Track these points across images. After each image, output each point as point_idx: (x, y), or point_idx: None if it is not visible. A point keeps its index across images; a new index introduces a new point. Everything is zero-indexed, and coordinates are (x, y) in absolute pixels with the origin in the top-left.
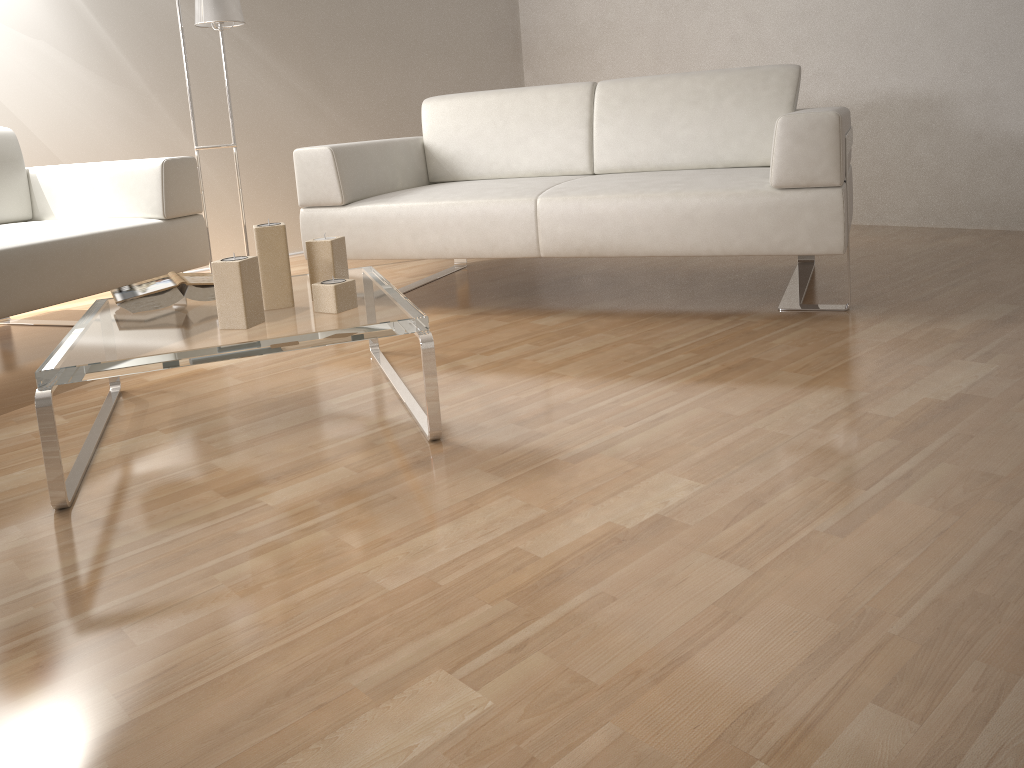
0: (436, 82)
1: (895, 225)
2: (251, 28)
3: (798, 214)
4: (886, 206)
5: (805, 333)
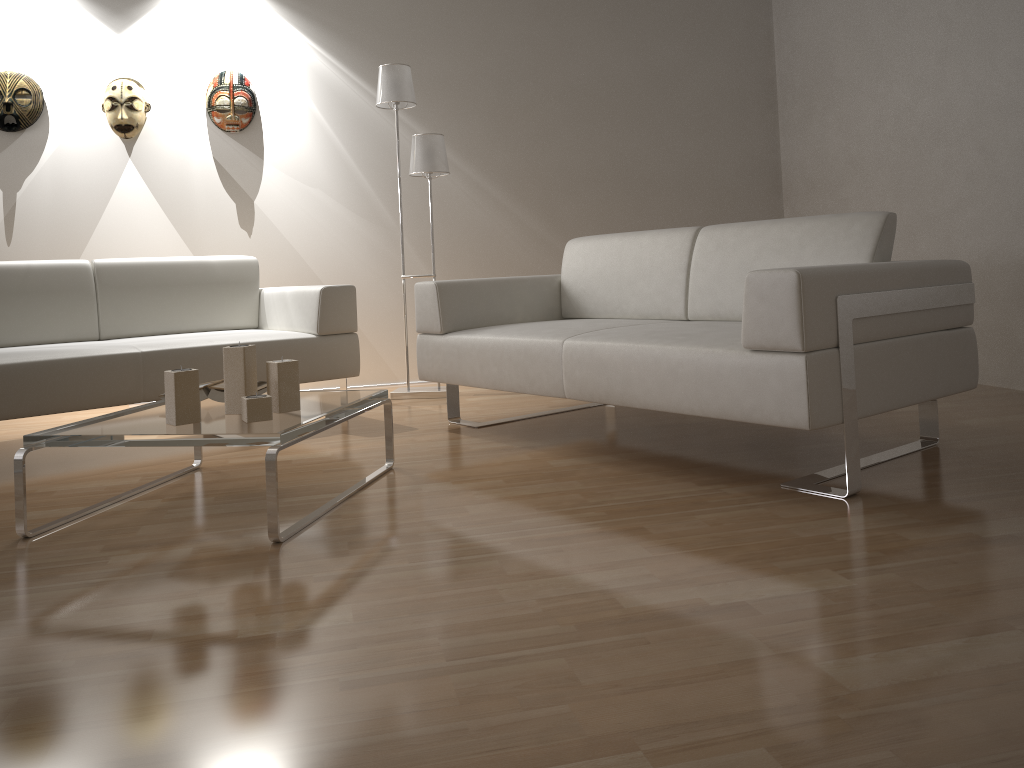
0: (676, 219)
1: None
2: (490, 174)
3: (765, 379)
4: None
5: (747, 513)
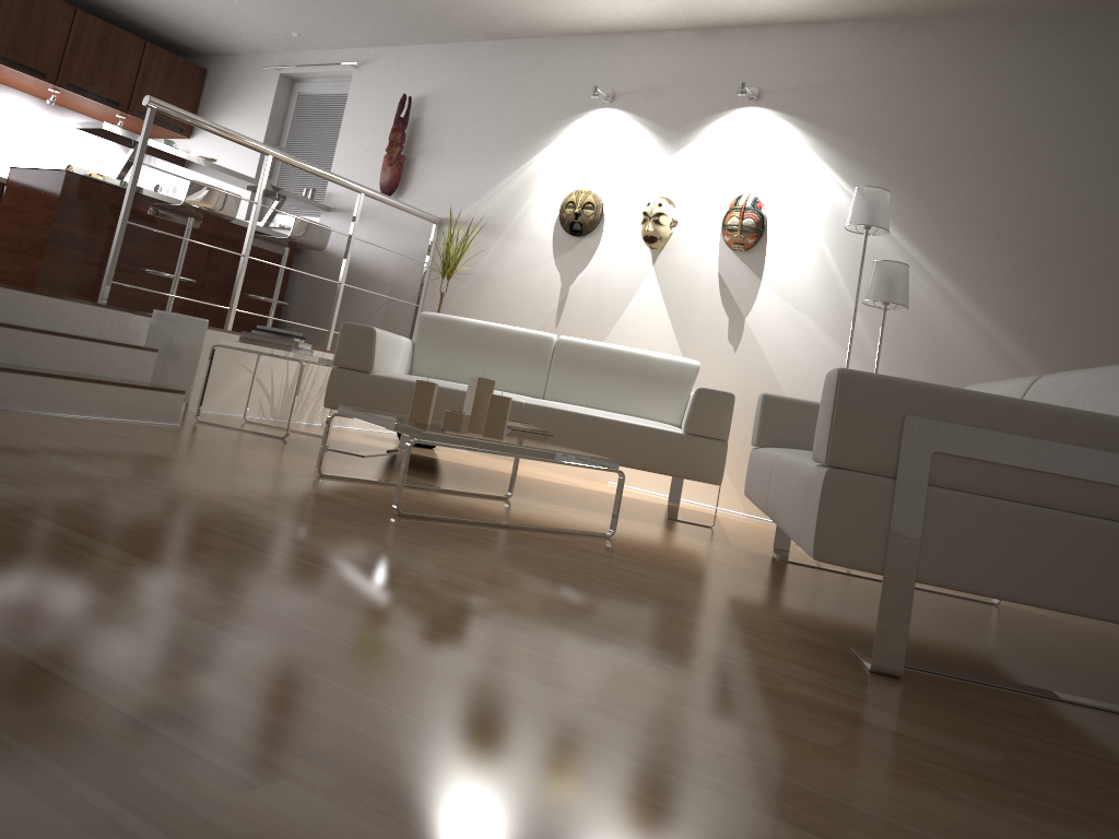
0: None
1: None
2: (1006, 323)
3: (809, 496)
4: None
5: (729, 631)
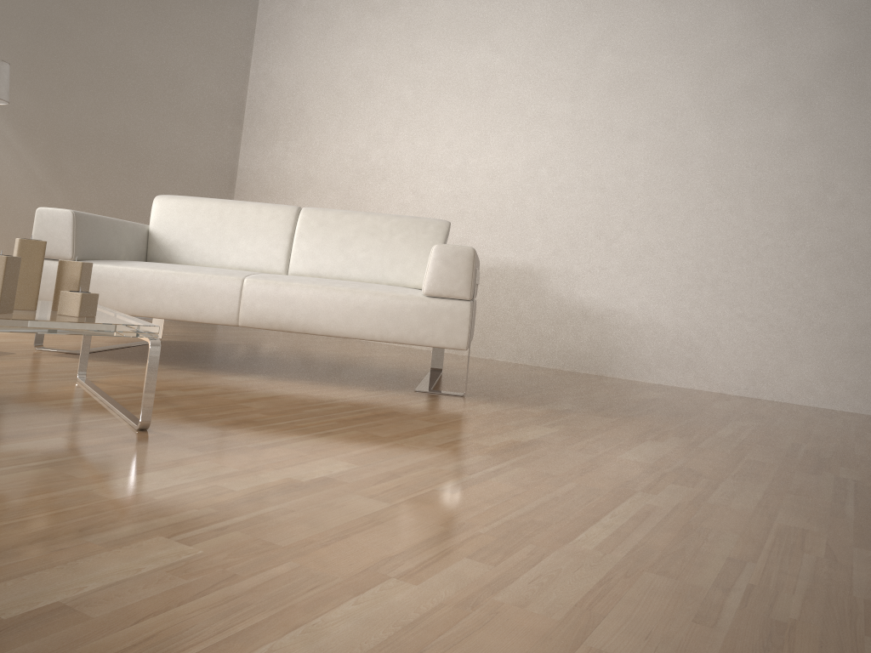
0: (159, 194)
1: (500, 360)
2: (6, 112)
3: (439, 316)
4: (495, 345)
5: (433, 403)
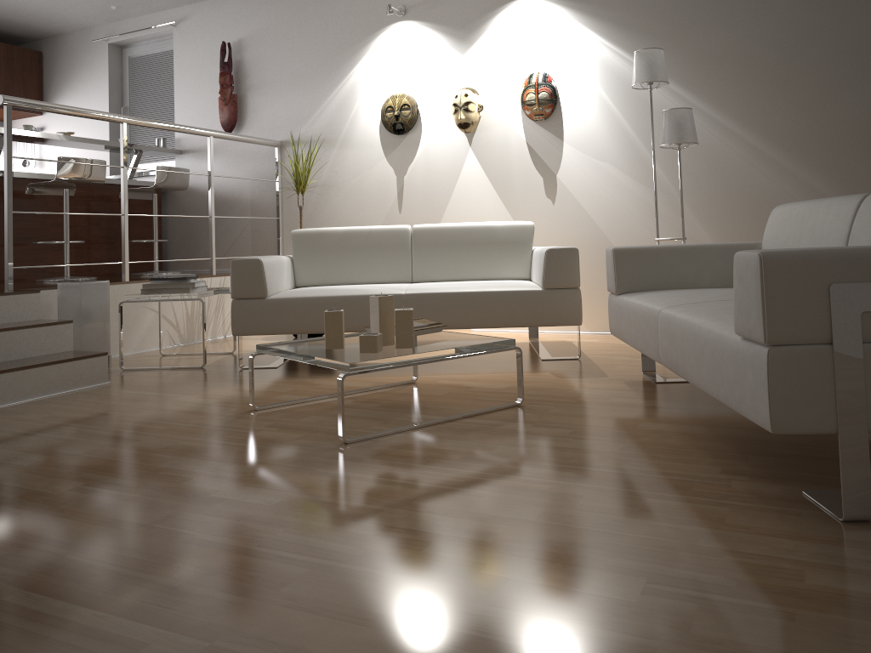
0: None
1: None
2: (770, 138)
3: (745, 370)
4: None
5: (700, 509)
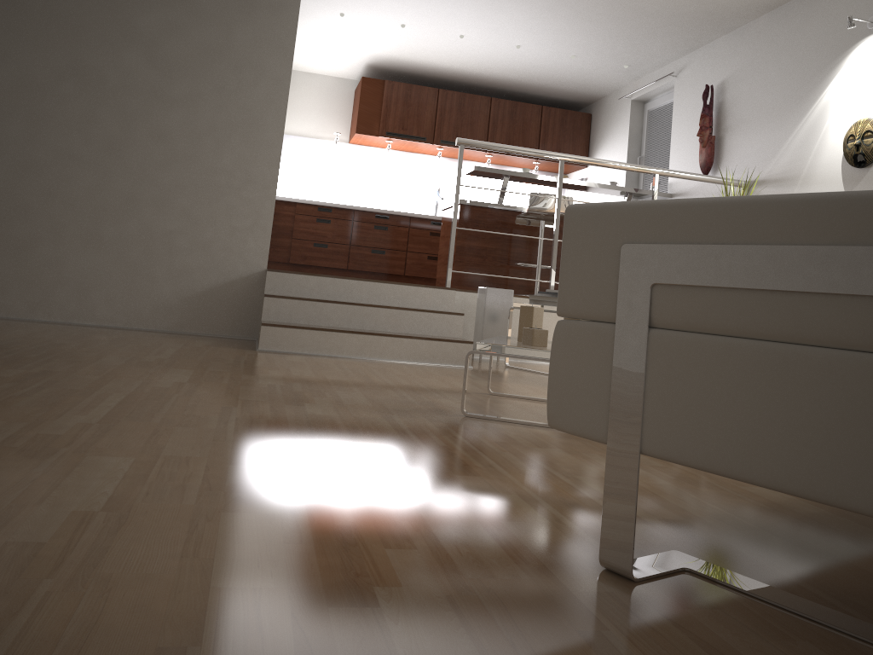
0: None
1: None
2: None
3: None
4: None
5: (522, 512)
